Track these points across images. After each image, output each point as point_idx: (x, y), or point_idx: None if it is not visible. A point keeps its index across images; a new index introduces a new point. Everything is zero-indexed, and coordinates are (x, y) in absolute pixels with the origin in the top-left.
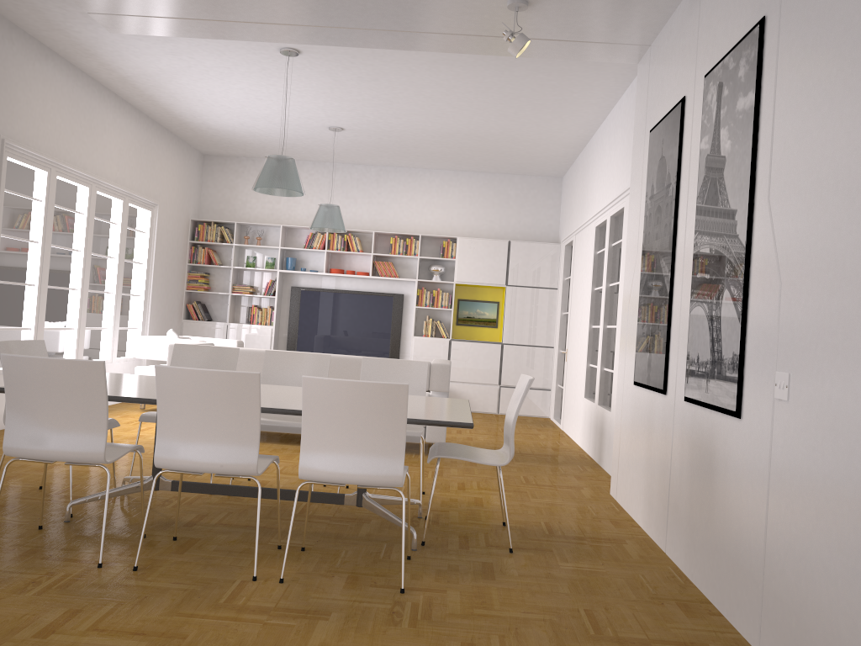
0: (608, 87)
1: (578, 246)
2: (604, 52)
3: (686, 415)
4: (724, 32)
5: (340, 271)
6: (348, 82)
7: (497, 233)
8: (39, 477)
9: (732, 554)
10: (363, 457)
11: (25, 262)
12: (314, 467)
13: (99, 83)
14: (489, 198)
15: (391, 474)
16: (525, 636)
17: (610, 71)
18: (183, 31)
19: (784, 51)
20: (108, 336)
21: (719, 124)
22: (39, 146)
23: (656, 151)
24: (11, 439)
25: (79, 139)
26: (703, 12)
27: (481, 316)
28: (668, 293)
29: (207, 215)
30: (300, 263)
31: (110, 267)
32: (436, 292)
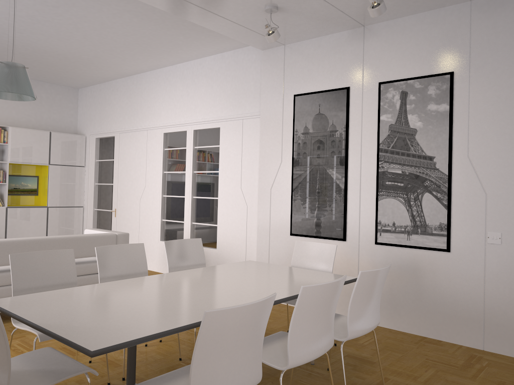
0: (205, 52)
1: (128, 141)
2: (259, 41)
3: (377, 251)
4: (401, 66)
5: None
6: (25, 1)
7: (33, 124)
8: None
9: (448, 312)
10: (372, 314)
11: None
12: (356, 330)
13: None
14: None
15: (378, 320)
16: (457, 381)
17: (222, 45)
18: None
19: (476, 93)
20: None
21: (405, 111)
22: None
23: (309, 109)
24: None
25: None
26: (369, 48)
27: (25, 187)
28: (344, 189)
29: None
30: None
31: None
32: None
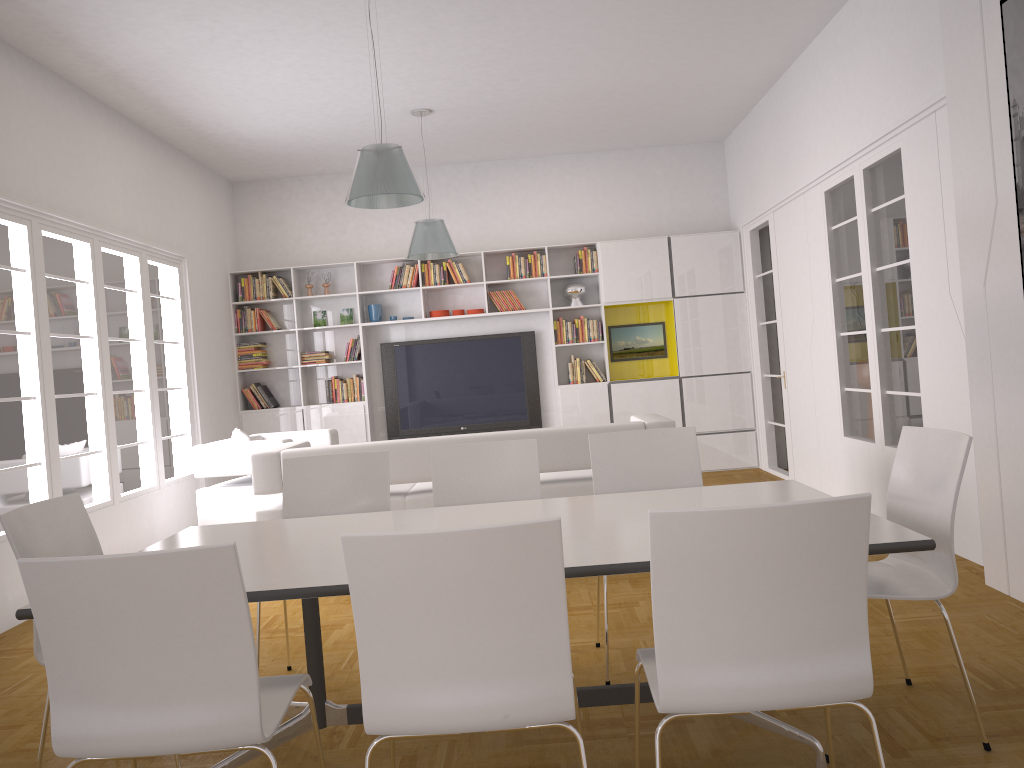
0: None
1: (784, 226)
2: None
3: None
4: None
5: (444, 312)
6: (451, 29)
7: (647, 229)
8: None
9: None
10: (791, 653)
11: (16, 366)
12: (692, 689)
13: (80, 89)
14: (629, 184)
15: (851, 680)
16: None
17: None
18: None
19: None
20: (150, 453)
21: None
22: (8, 188)
23: None
24: (66, 726)
25: (64, 173)
26: None
27: (643, 345)
28: None
29: (249, 265)
30: (387, 310)
31: (136, 354)
32: (580, 321)
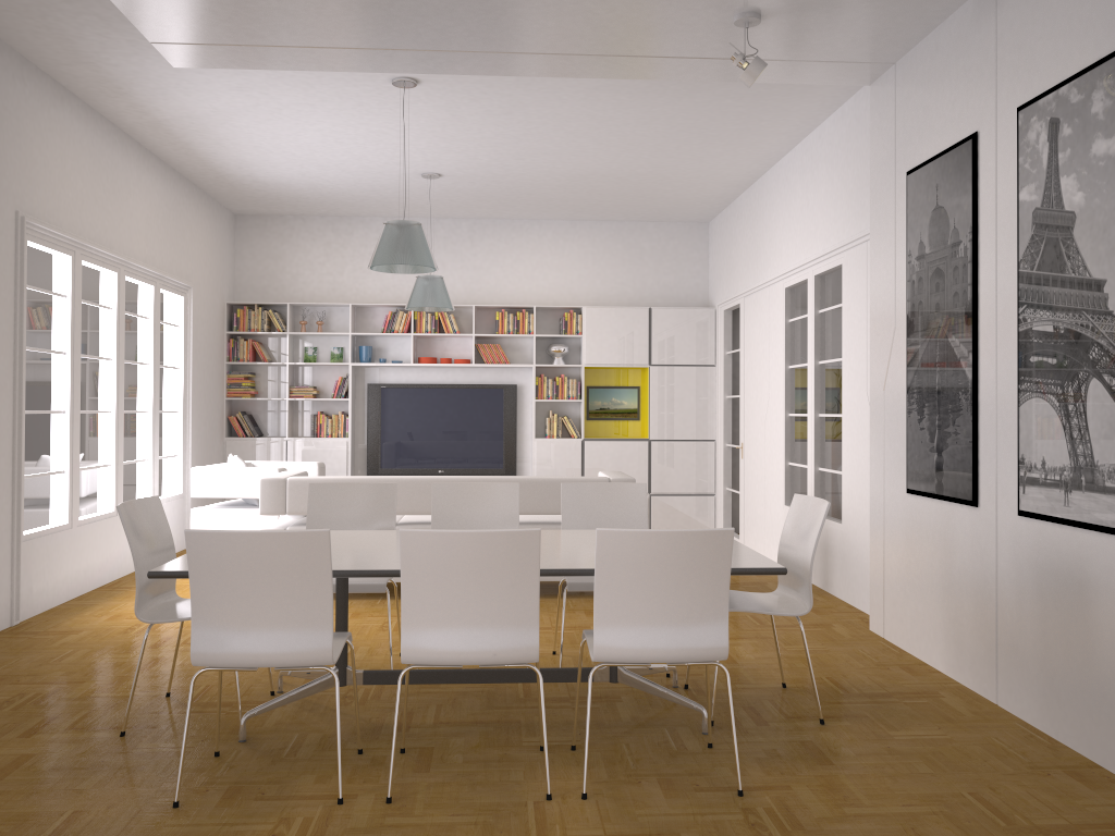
0: (809, 113)
1: (752, 311)
2: (833, 73)
3: (1023, 533)
4: (1051, 54)
5: (432, 359)
6: (470, 118)
7: (630, 298)
8: (151, 679)
9: None
10: (678, 626)
11: (53, 382)
12: (614, 645)
13: (120, 130)
14: (618, 254)
15: (714, 646)
16: None
17: (820, 93)
18: (279, 62)
19: None
20: (147, 470)
21: (1057, 170)
22: (60, 222)
23: (924, 199)
24: (202, 644)
25: (103, 208)
26: (1004, 26)
27: (618, 407)
28: (971, 380)
29: (245, 296)
30: (377, 352)
31: (144, 376)
32: (560, 379)
